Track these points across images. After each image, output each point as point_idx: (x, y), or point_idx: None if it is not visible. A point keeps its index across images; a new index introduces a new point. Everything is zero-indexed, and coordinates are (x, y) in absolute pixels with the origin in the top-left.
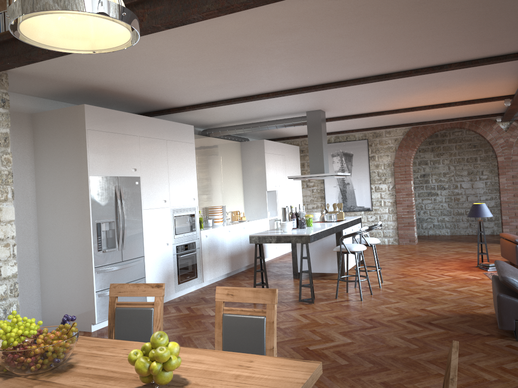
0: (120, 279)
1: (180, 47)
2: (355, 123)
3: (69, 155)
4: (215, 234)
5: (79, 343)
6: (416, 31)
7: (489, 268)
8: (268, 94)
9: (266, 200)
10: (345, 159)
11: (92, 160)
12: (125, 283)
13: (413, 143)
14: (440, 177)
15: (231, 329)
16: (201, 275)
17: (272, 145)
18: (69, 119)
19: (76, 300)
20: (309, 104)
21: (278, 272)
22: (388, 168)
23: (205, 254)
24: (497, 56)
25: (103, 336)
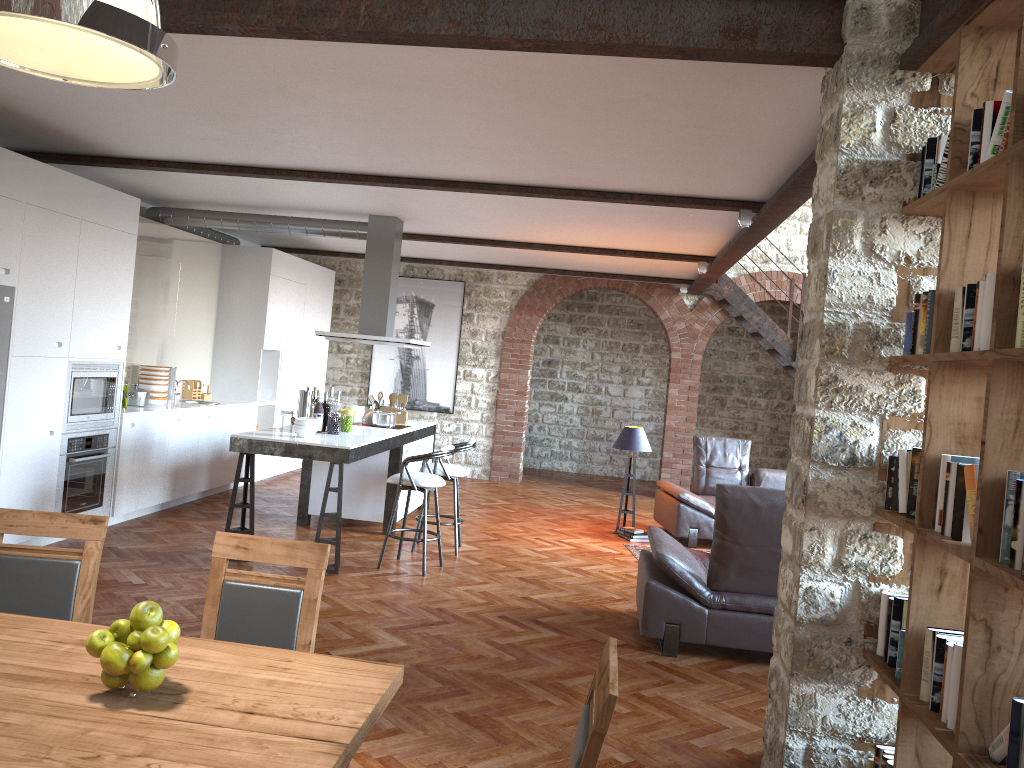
0: None
1: None
2: (451, 250)
3: None
4: (150, 423)
5: None
6: (594, 137)
7: (634, 537)
8: (311, 174)
9: (258, 368)
10: (419, 311)
11: None
12: None
13: (542, 304)
14: (576, 370)
15: (237, 607)
16: (111, 502)
17: (287, 261)
18: None
19: None
20: (380, 204)
21: (267, 510)
22: (493, 342)
23: (125, 460)
24: (703, 199)
25: None
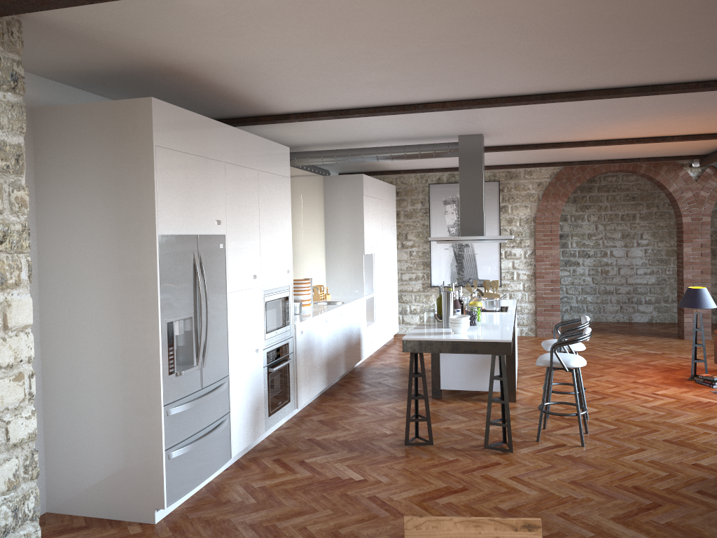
0: (198, 421)
1: None
2: (500, 157)
3: (114, 193)
4: (311, 328)
5: None
6: None
7: (716, 384)
8: (445, 104)
9: (362, 269)
10: None
11: (162, 205)
12: (205, 427)
13: (564, 191)
14: (583, 240)
15: None
16: (295, 397)
17: (371, 183)
18: (116, 124)
19: (123, 465)
20: (478, 124)
21: (398, 386)
22: (526, 226)
23: (300, 362)
24: None
25: (186, 535)
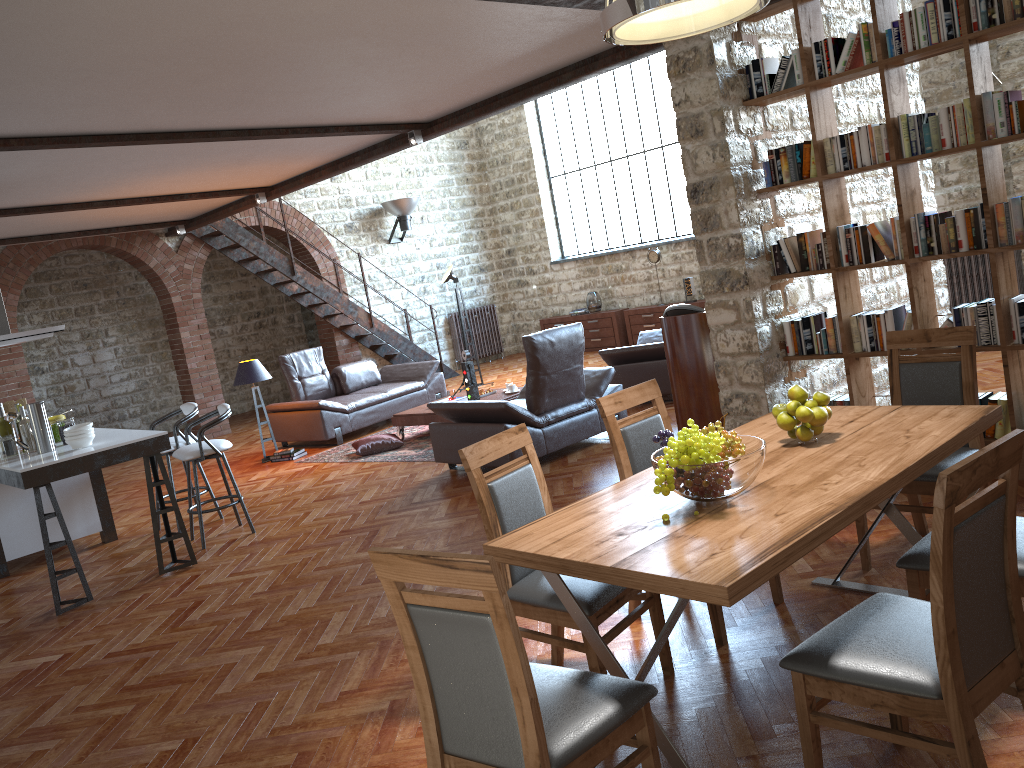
0: None
1: (163, 11)
2: None
3: None
4: None
5: (606, 500)
6: (416, 73)
7: (295, 455)
8: (8, 142)
9: None
10: None
11: None
12: None
13: (15, 280)
14: (30, 350)
15: (636, 442)
16: None
17: None
18: None
19: None
20: None
21: None
22: None
23: None
24: (388, 125)
25: None
